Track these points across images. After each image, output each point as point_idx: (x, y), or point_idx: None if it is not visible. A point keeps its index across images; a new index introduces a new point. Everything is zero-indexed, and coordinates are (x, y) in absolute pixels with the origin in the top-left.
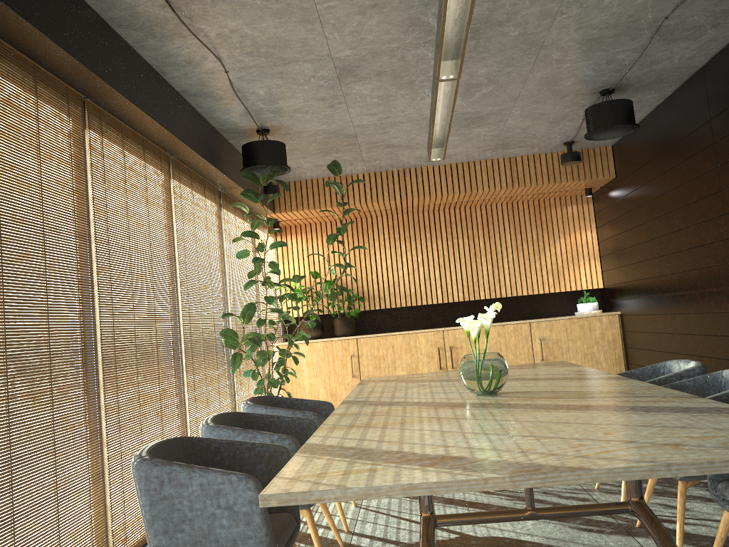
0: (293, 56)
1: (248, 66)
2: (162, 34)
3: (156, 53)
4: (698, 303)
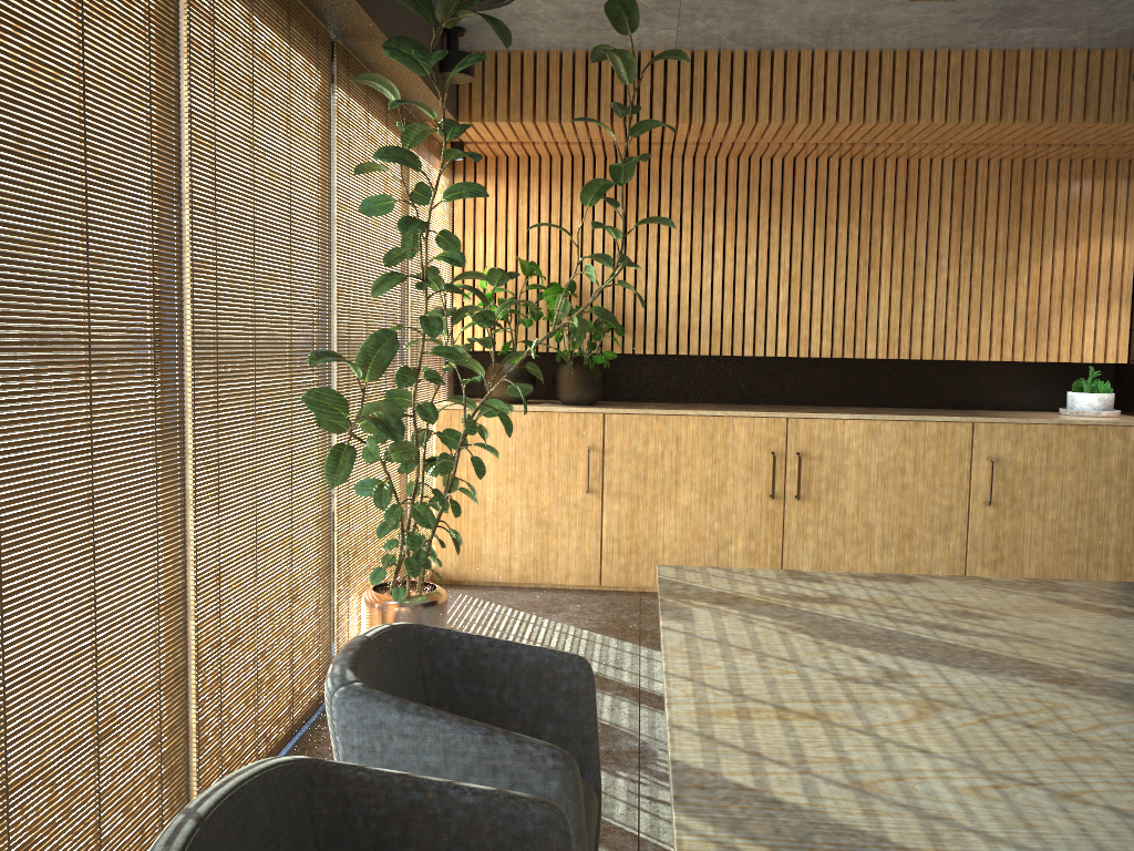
0: None
1: None
2: None
3: None
4: None
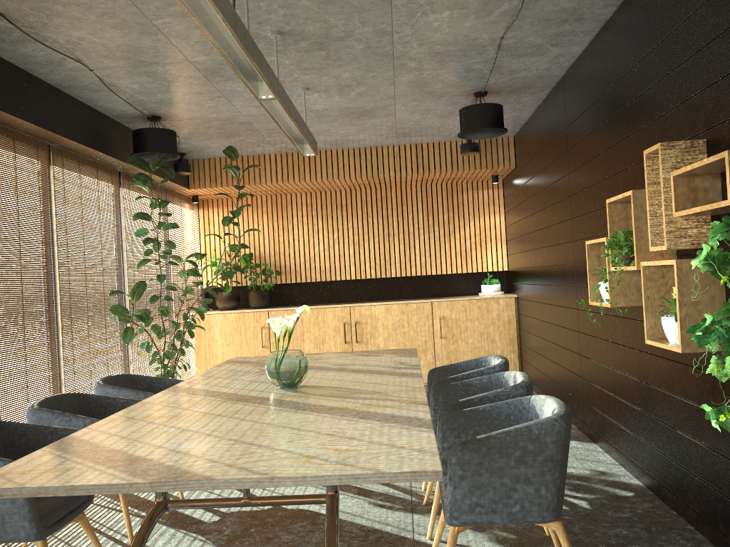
0: (151, 59)
1: (110, 66)
2: (11, 40)
3: (13, 54)
4: (557, 297)
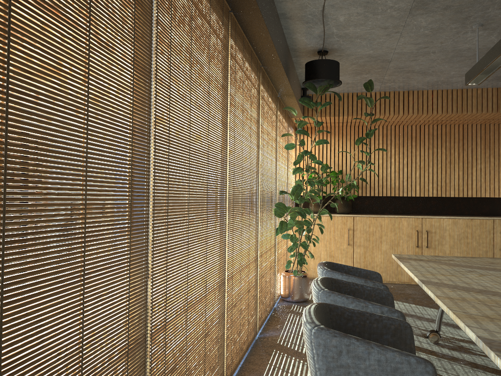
0: None
1: None
2: None
3: None
4: None
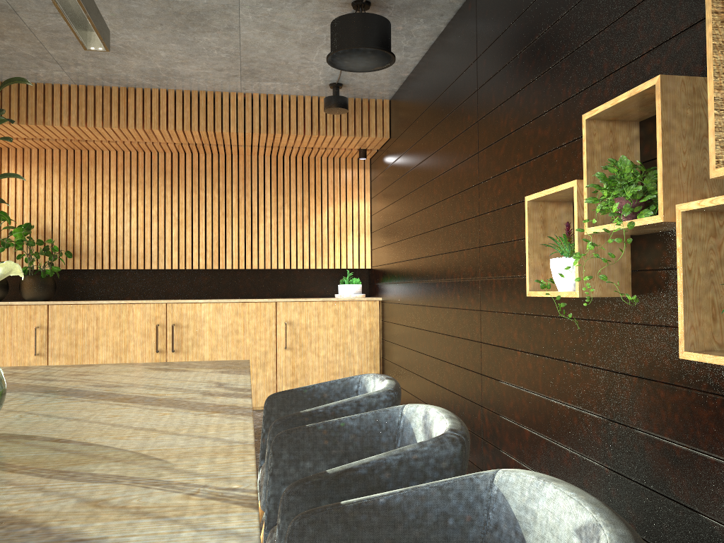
0: None
1: None
2: None
3: None
4: (446, 295)
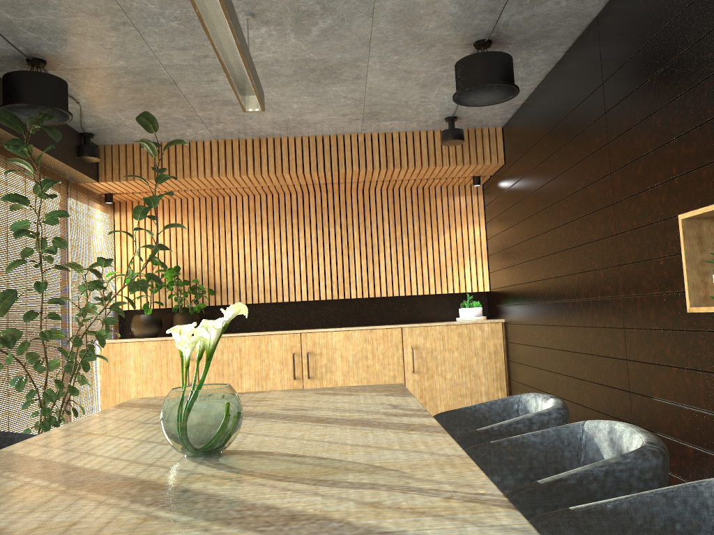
0: None
1: None
2: None
3: None
4: (582, 314)
